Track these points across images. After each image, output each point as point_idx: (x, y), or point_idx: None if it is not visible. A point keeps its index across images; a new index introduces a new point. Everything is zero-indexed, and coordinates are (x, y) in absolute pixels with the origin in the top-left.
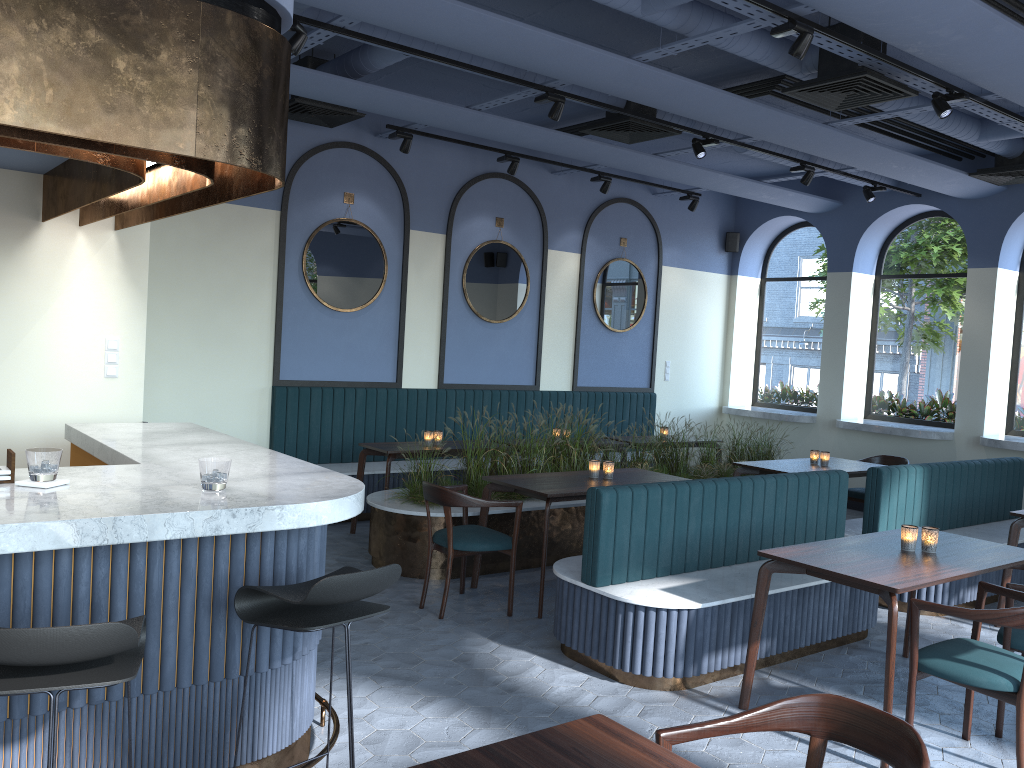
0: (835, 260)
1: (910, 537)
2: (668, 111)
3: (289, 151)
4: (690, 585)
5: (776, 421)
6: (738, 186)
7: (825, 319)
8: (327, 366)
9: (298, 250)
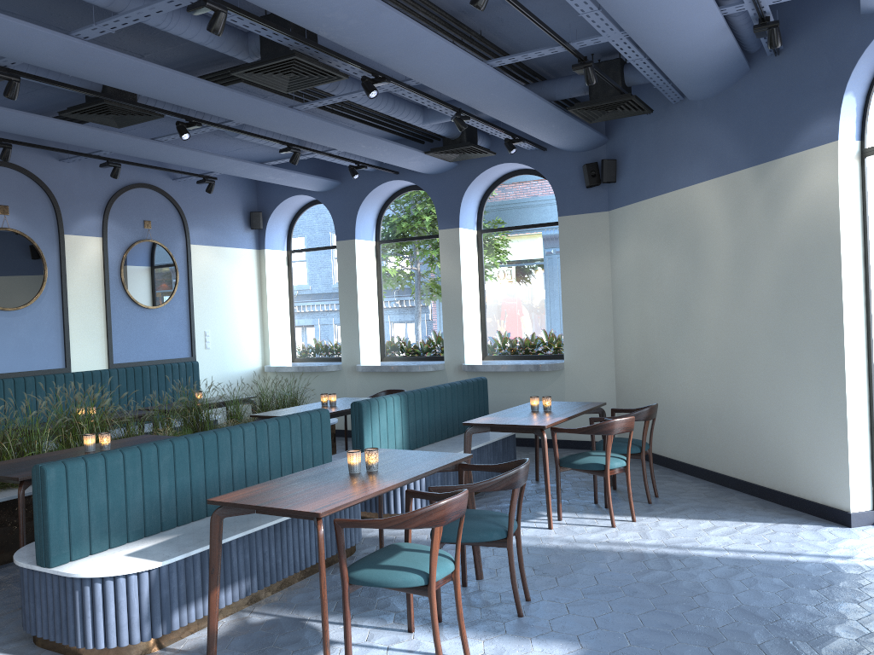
0: (341, 230)
1: (354, 460)
2: (135, 92)
3: None
4: (161, 544)
5: (311, 373)
6: (243, 168)
7: (339, 281)
8: None
9: None
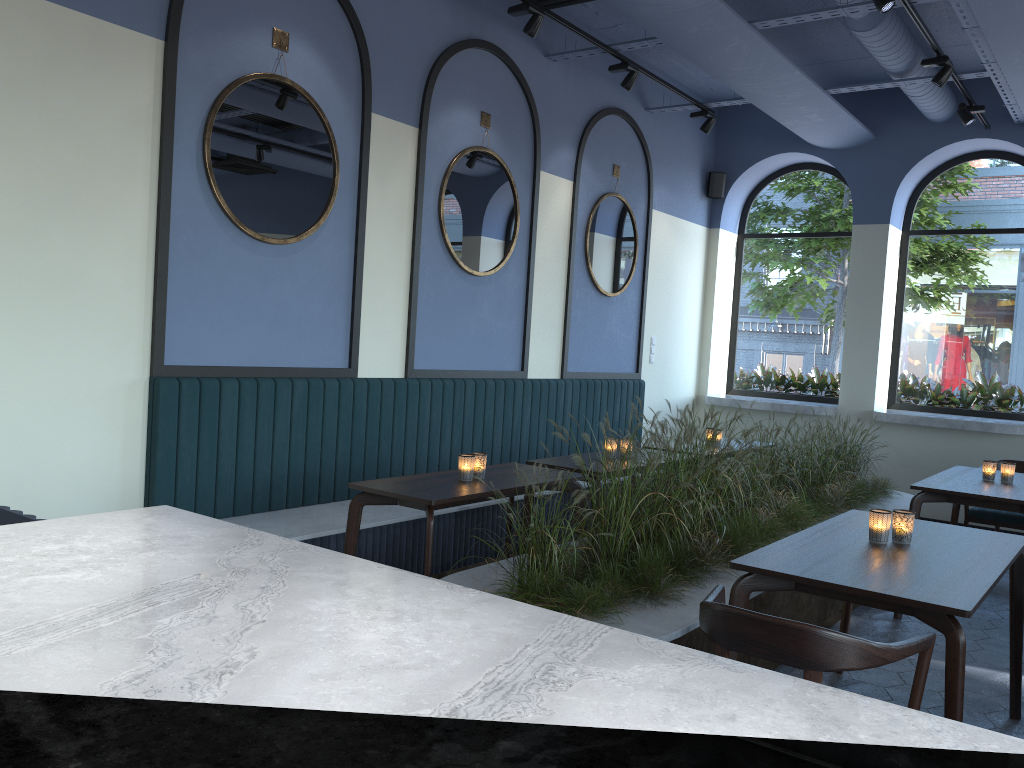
0: (864, 209)
1: None
2: None
3: None
4: None
5: (779, 414)
6: (801, 94)
7: (850, 284)
8: (244, 340)
9: (196, 122)
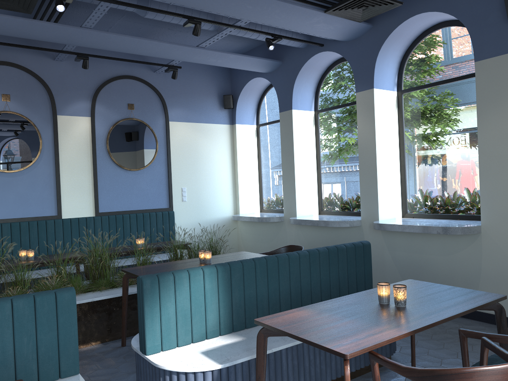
0: (282, 103)
1: None
2: None
3: None
4: None
5: (264, 222)
6: (180, 52)
7: (281, 146)
8: None
9: None
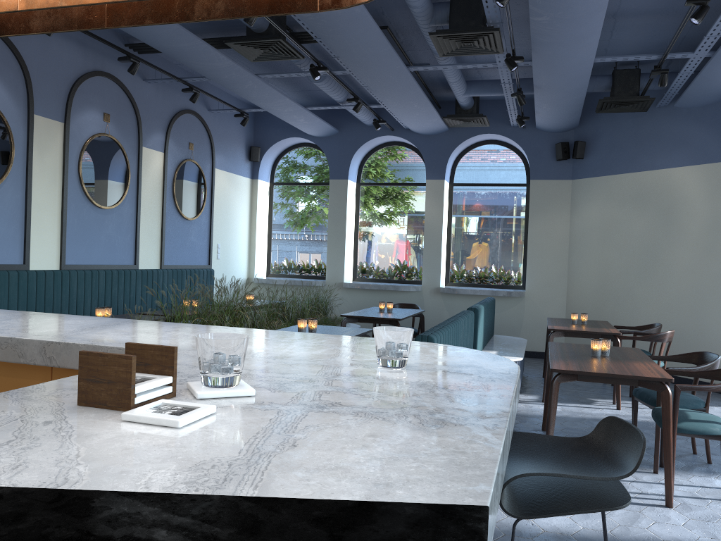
0: (335, 171)
1: (599, 346)
2: (329, 36)
3: None
4: None
5: (294, 286)
6: (292, 109)
7: (329, 212)
8: None
9: None
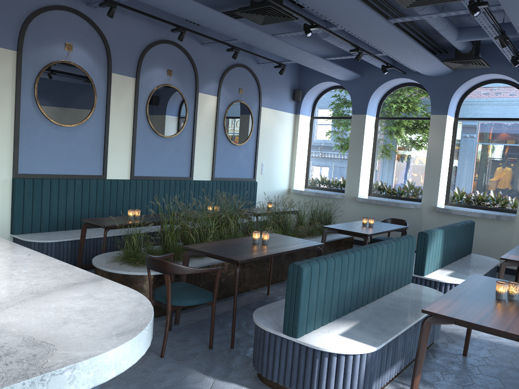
0: (356, 108)
1: (504, 290)
2: None
3: (23, 8)
4: (355, 328)
5: (321, 197)
6: (313, 60)
7: (350, 141)
8: (54, 164)
9: (31, 81)
